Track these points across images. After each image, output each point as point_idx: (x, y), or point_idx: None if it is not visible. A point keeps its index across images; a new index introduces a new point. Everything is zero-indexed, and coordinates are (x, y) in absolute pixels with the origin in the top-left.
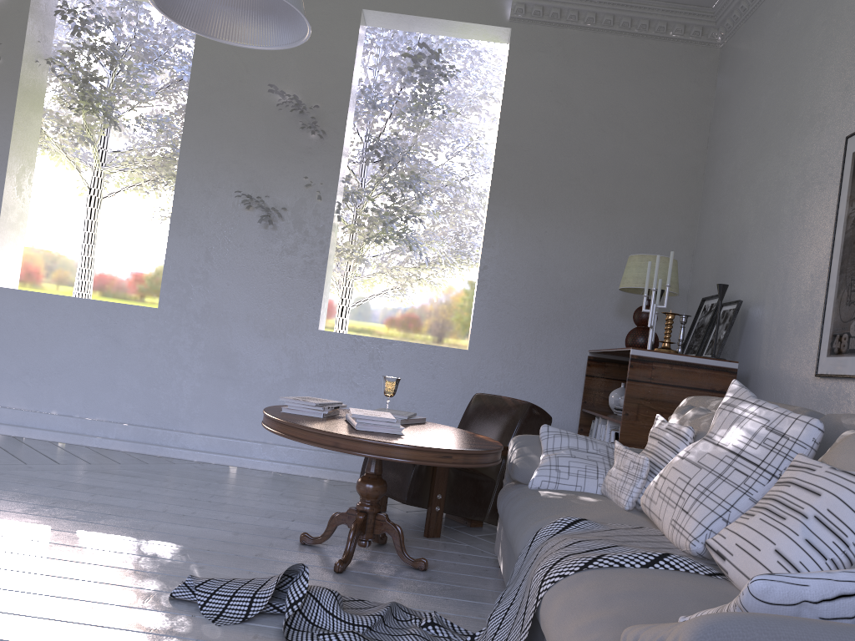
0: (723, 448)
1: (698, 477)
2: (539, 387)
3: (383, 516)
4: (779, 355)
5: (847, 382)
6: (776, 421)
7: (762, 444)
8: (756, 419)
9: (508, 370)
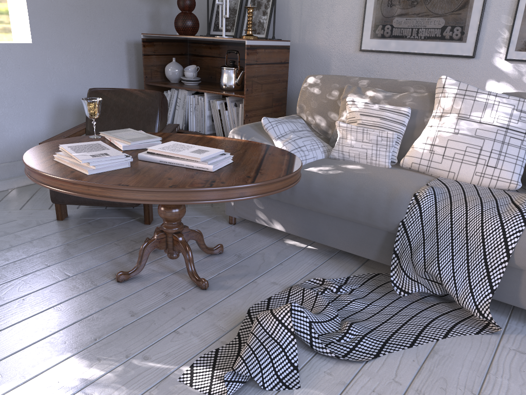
0: (490, 125)
1: (488, 145)
2: (97, 69)
3: (187, 228)
4: (314, 34)
5: (388, 55)
6: (520, 106)
7: (520, 120)
8: (504, 105)
9: (71, 57)
